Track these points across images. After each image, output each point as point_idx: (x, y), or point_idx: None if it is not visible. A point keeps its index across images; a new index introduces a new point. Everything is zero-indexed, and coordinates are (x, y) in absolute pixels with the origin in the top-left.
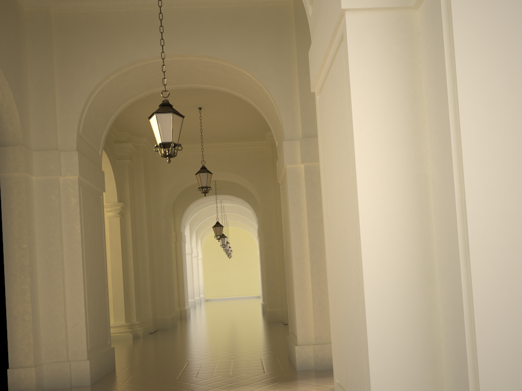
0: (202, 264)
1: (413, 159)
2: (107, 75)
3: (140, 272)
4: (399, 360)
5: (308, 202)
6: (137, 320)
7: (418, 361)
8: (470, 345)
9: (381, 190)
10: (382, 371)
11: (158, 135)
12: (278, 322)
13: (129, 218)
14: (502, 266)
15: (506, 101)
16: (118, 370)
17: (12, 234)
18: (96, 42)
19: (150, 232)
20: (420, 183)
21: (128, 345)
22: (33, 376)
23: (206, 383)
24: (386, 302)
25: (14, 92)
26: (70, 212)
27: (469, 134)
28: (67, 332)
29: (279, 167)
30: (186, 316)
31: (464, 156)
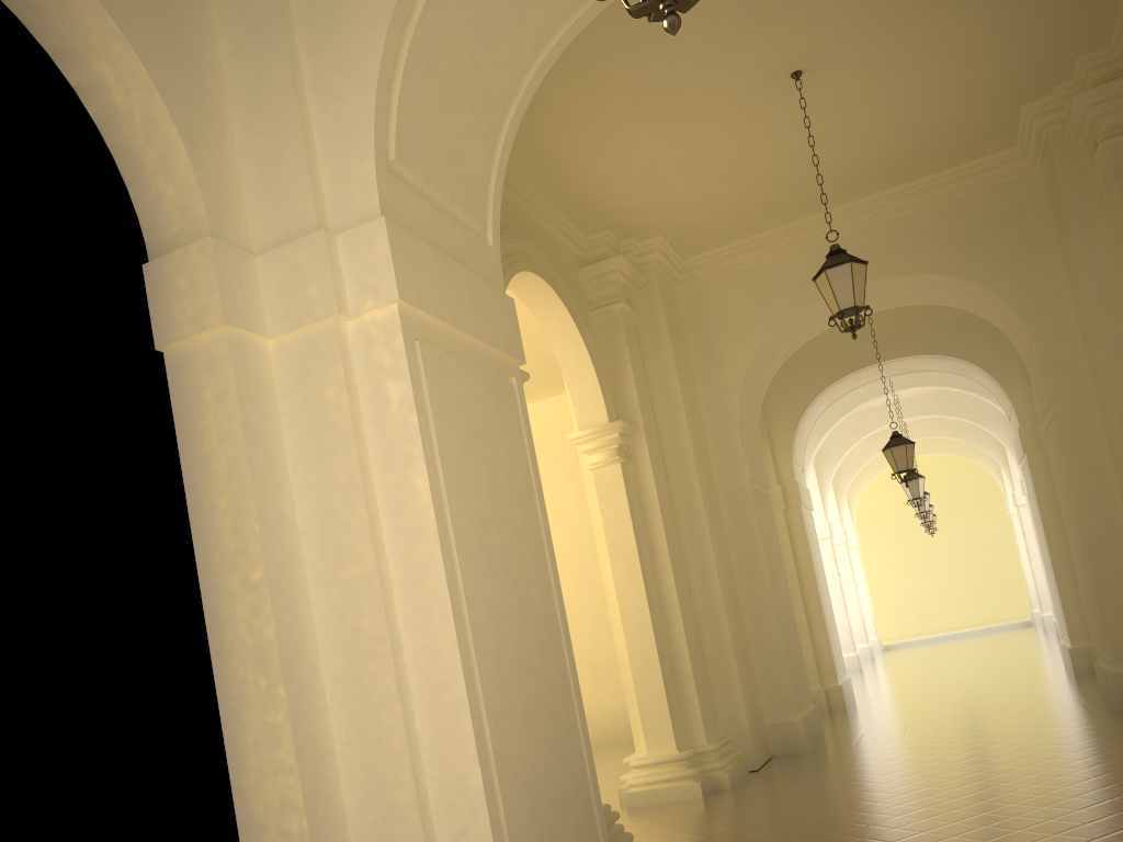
0: (861, 562)
1: None
2: None
3: (699, 605)
4: None
5: None
6: (709, 741)
7: None
8: None
9: None
10: None
11: None
12: None
13: (646, 461)
14: None
15: None
16: None
17: (220, 542)
18: None
19: (711, 491)
20: None
21: (688, 825)
22: None
23: None
24: None
25: (152, 62)
26: (390, 434)
27: None
28: None
29: None
30: (844, 704)
31: None
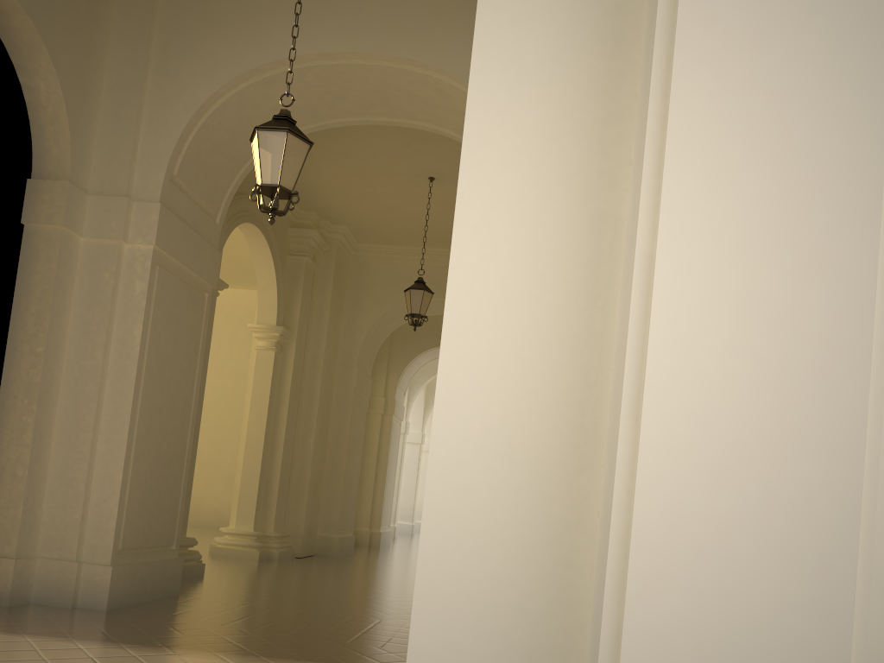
0: None
1: (594, 178)
2: (233, 80)
3: (298, 451)
4: (482, 633)
5: None
6: (275, 531)
7: (526, 644)
8: (612, 620)
9: (506, 239)
10: (437, 651)
11: (259, 171)
12: None
13: (291, 356)
14: (725, 433)
15: (802, 28)
16: (176, 599)
17: (25, 327)
18: (225, 23)
19: (329, 386)
20: (602, 233)
21: (240, 567)
22: (10, 575)
23: (292, 647)
24: (474, 494)
25: (67, 90)
26: (130, 305)
27: (692, 100)
28: (87, 511)
29: None
30: (379, 544)
31: (670, 151)
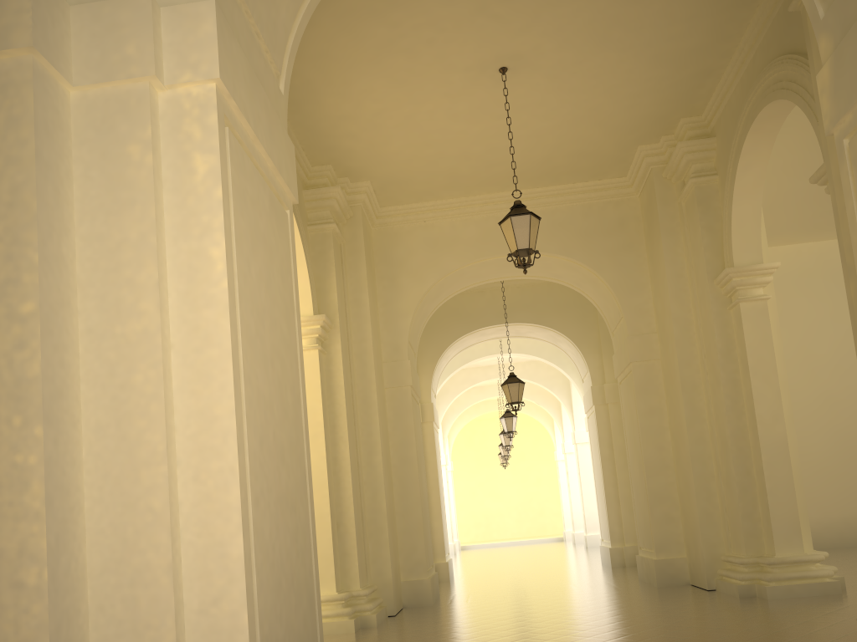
0: (453, 482)
1: None
2: None
3: (363, 477)
4: None
5: None
6: (362, 587)
7: None
8: None
9: None
10: None
11: None
12: (683, 586)
13: (338, 353)
14: None
15: None
16: None
17: None
18: None
19: (381, 389)
20: None
21: None
22: None
23: None
24: None
25: None
26: (190, 203)
27: None
28: (183, 629)
29: None
30: (448, 577)
31: None
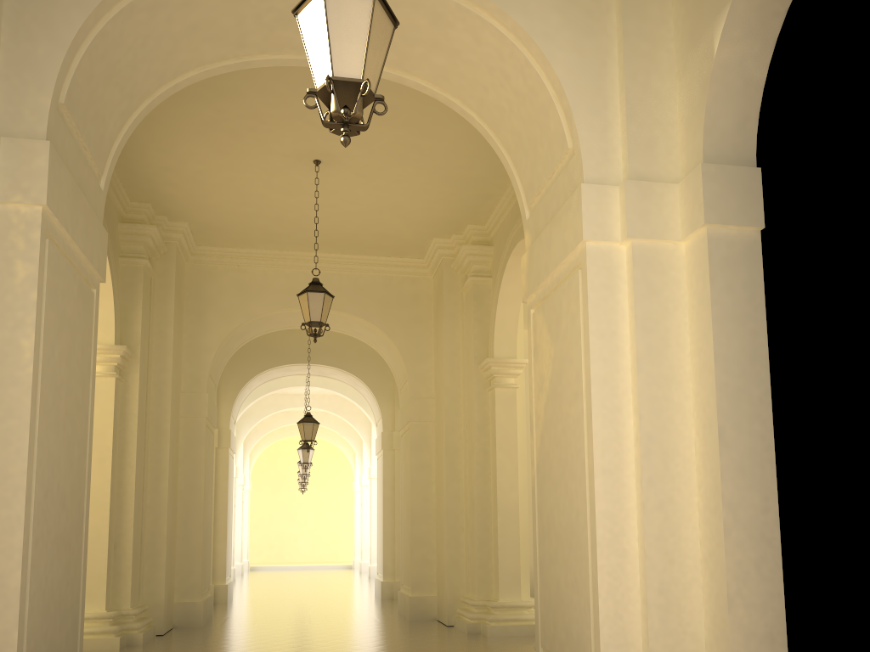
0: (249, 502)
1: None
2: None
3: (148, 501)
4: None
5: (640, 333)
6: (132, 607)
7: None
8: None
9: None
10: None
11: (324, 58)
12: (430, 621)
13: (136, 382)
14: None
15: None
16: None
17: None
18: None
19: (176, 418)
20: None
21: None
22: None
23: None
24: None
25: None
26: (8, 299)
27: None
28: None
29: (541, 261)
30: (226, 599)
31: None
